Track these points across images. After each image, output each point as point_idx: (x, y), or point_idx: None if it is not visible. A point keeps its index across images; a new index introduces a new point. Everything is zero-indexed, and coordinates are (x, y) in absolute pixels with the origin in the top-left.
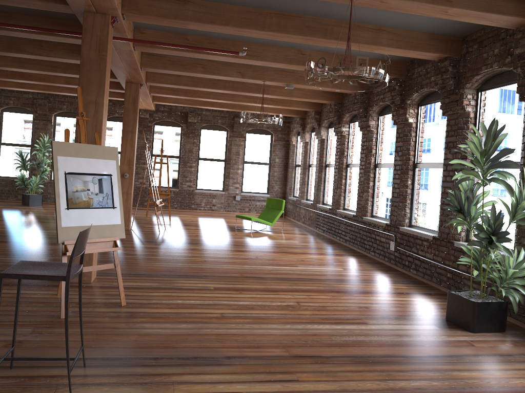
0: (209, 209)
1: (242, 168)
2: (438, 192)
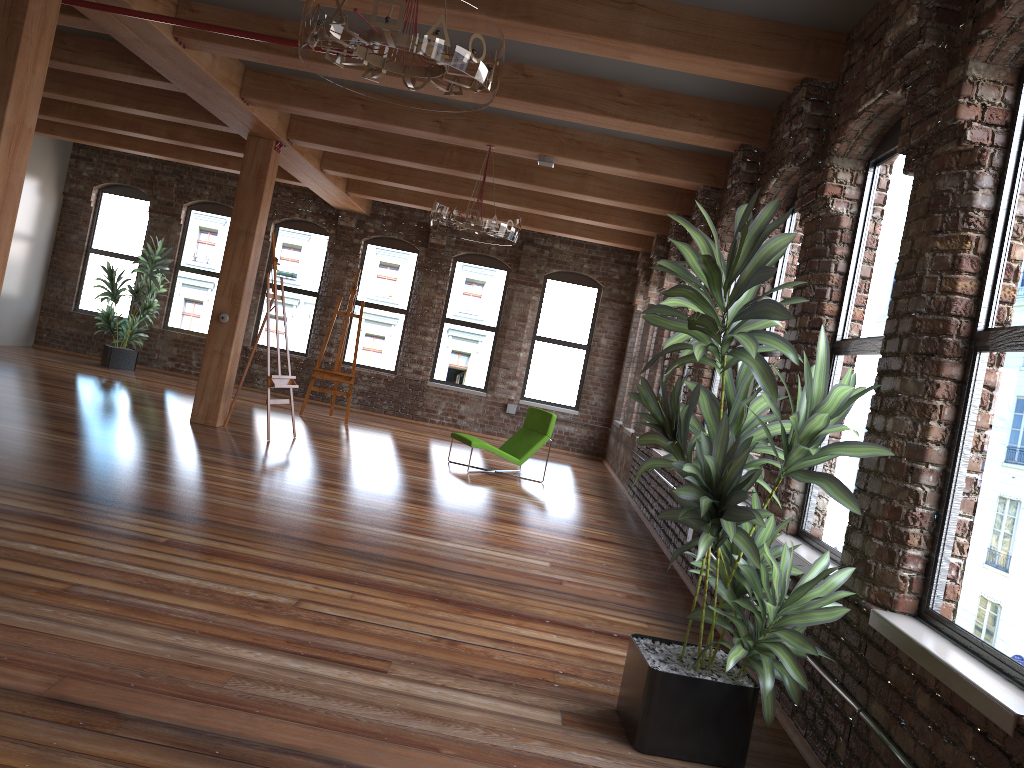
0: (452, 424)
1: (530, 349)
2: None
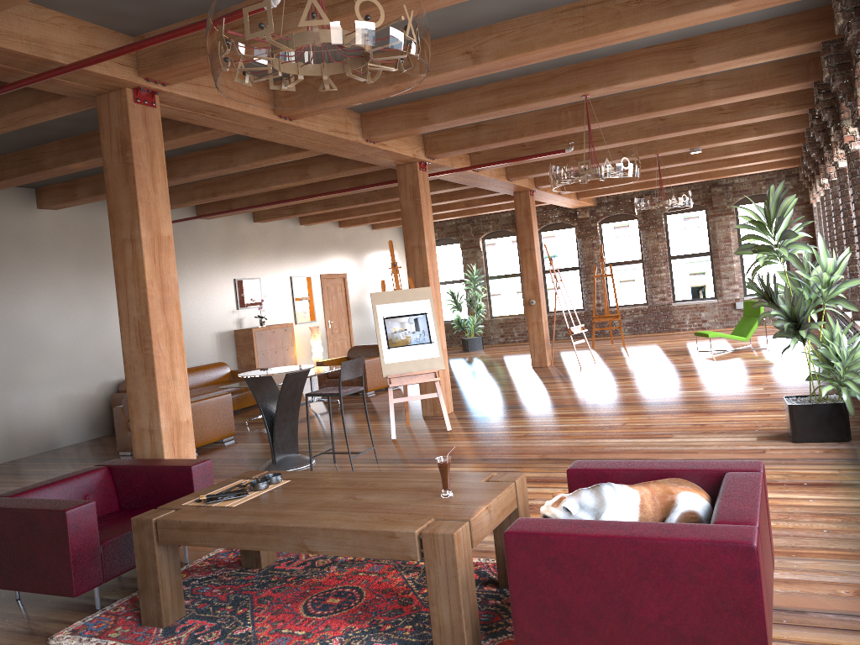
0: (698, 328)
1: (740, 259)
2: None
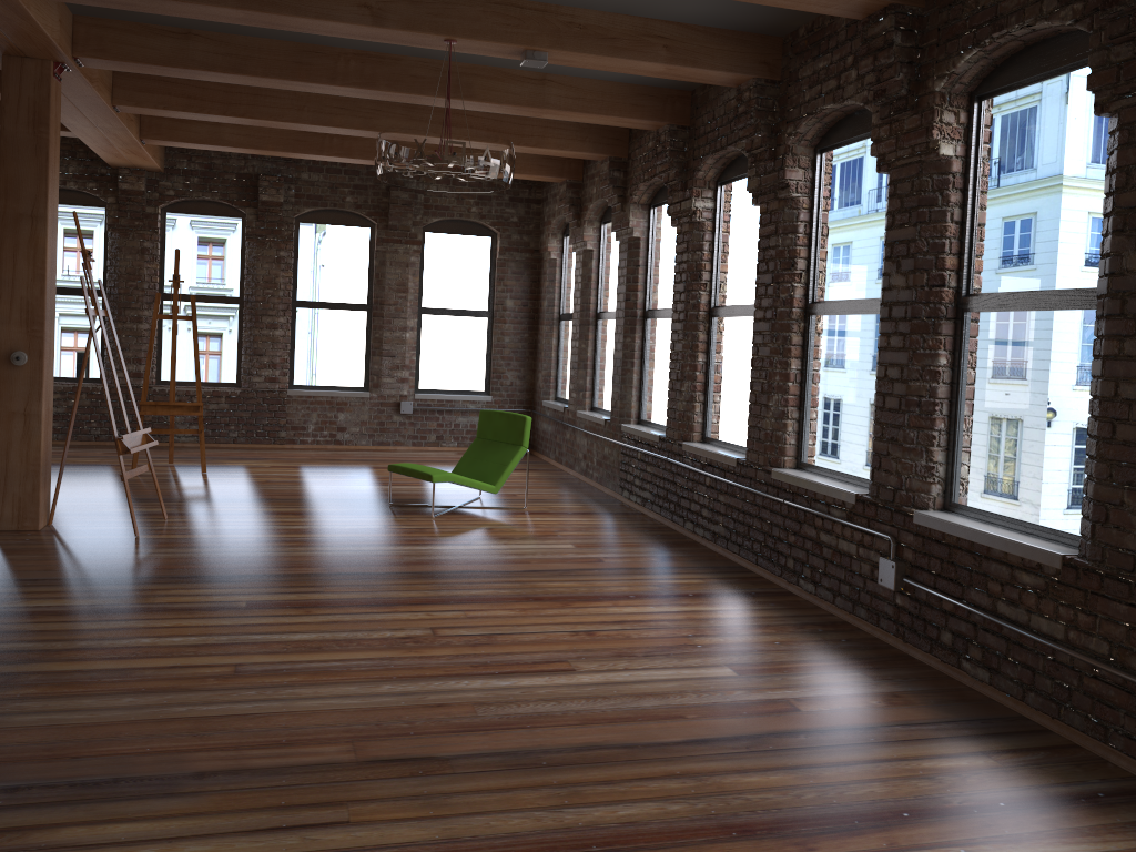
0: (330, 440)
1: (417, 326)
2: (1068, 396)
